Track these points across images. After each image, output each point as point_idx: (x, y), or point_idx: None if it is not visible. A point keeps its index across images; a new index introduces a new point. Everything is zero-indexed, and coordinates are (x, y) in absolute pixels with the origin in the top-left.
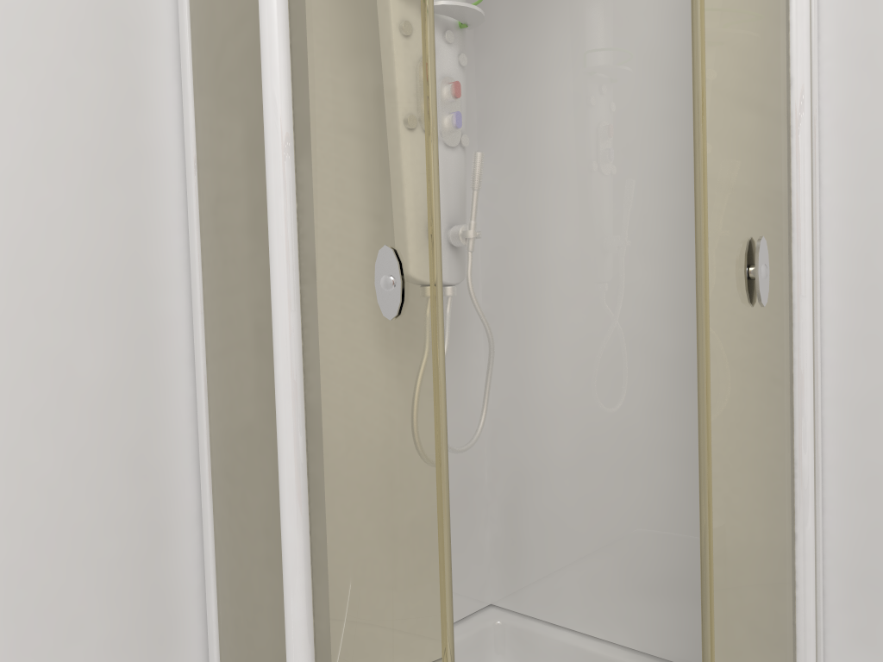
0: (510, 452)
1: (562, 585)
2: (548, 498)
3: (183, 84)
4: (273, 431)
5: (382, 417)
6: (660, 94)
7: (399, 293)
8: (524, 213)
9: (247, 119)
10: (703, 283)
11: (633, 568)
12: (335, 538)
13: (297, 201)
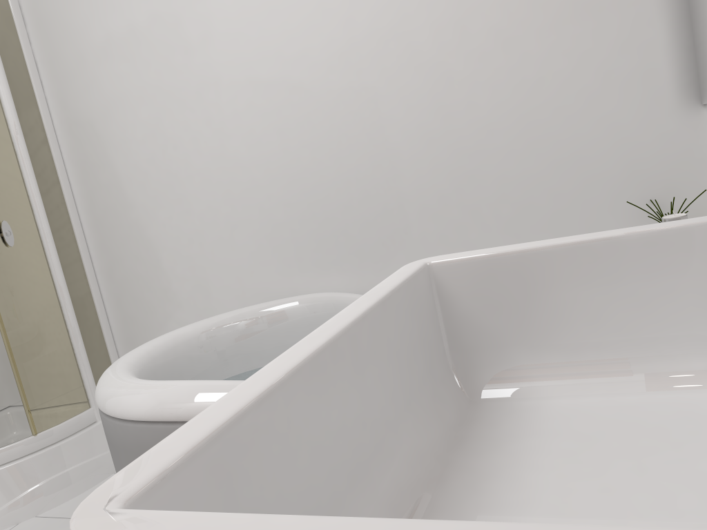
0: None
1: None
2: None
3: None
4: None
5: None
6: None
7: None
8: None
9: None
10: None
11: None
12: None
13: None
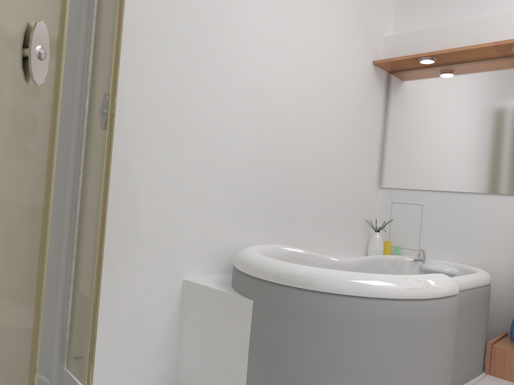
0: None
1: None
2: None
3: None
4: None
5: (11, 169)
6: None
7: (47, 65)
8: None
9: None
10: (115, 112)
11: None
12: None
13: None
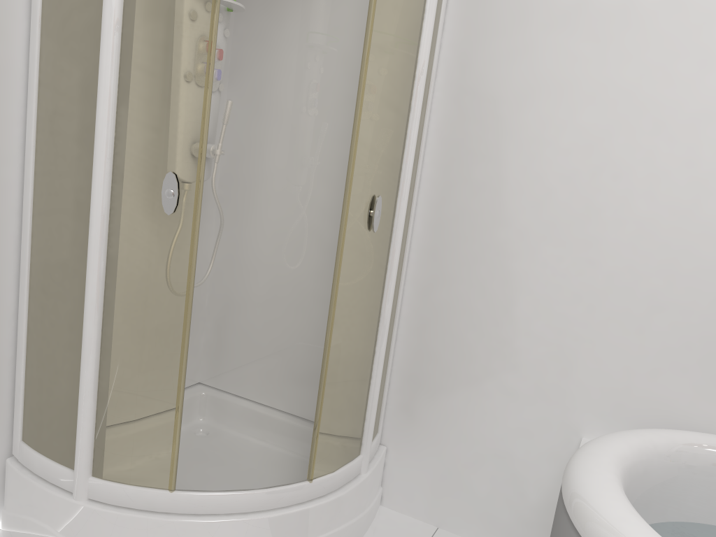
0: (224, 288)
1: (247, 373)
2: (245, 319)
3: (32, 24)
4: (83, 268)
5: (156, 269)
6: (347, 83)
7: (176, 201)
8: (254, 136)
9: (84, 69)
10: (344, 217)
11: (291, 365)
12: (118, 334)
13: (115, 132)
